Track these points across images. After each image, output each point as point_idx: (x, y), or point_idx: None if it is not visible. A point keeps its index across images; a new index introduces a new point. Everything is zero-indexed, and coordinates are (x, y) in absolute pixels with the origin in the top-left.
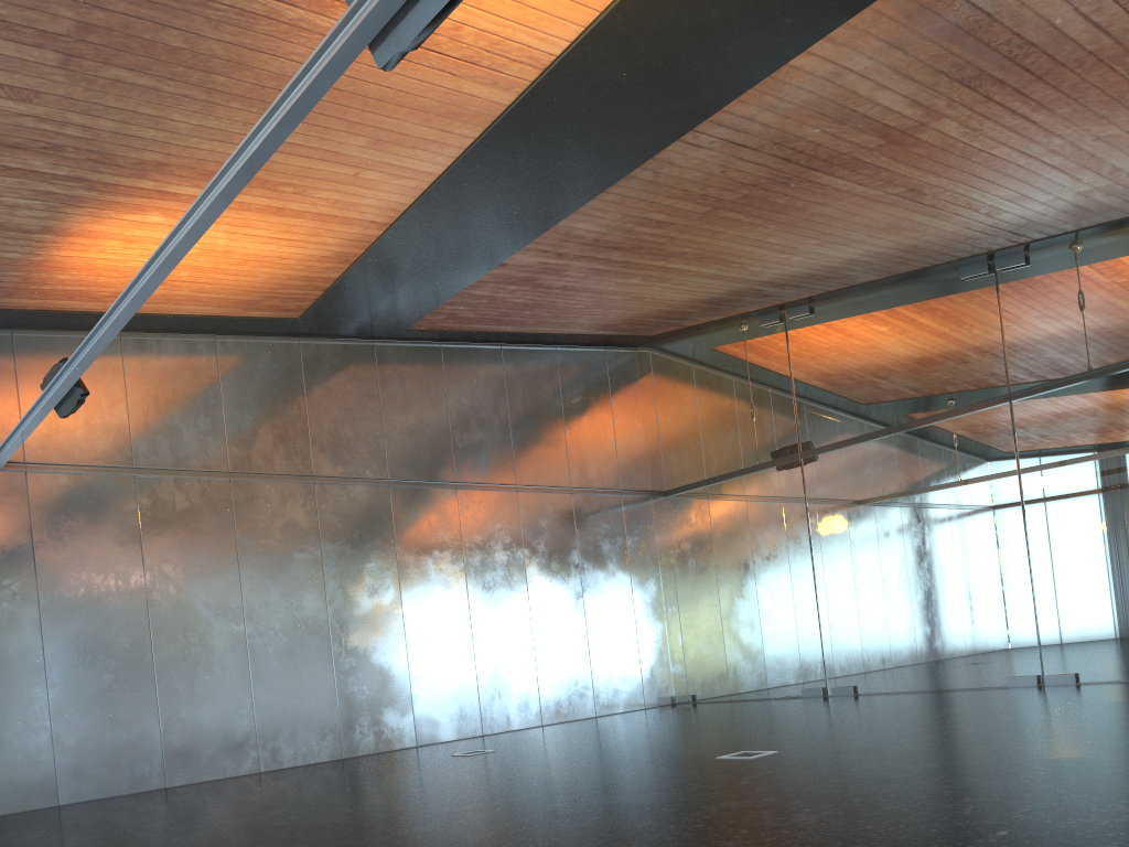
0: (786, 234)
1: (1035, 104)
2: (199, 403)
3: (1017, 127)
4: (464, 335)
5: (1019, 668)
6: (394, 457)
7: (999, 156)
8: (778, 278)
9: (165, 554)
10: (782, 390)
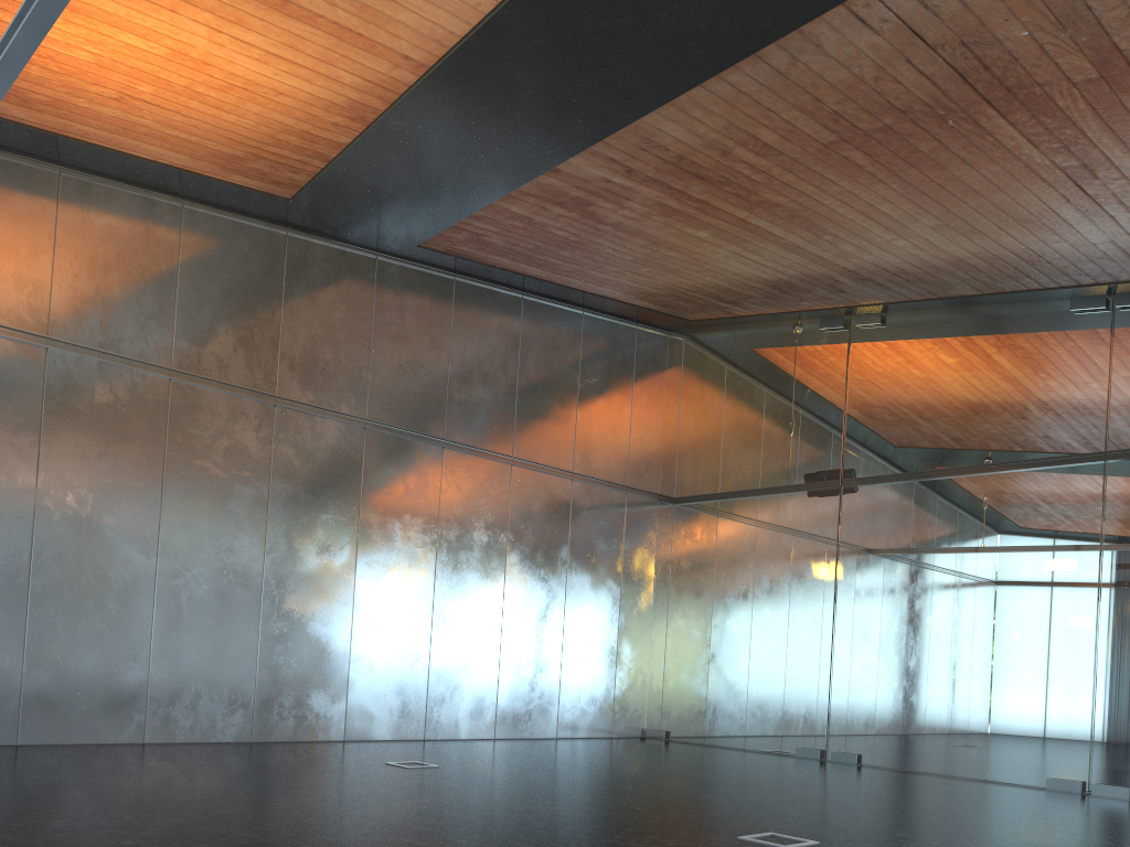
0: (906, 202)
1: None
2: (147, 277)
3: None
4: (484, 270)
5: (1062, 770)
6: (376, 395)
7: None
8: (866, 268)
9: (70, 453)
10: (832, 406)
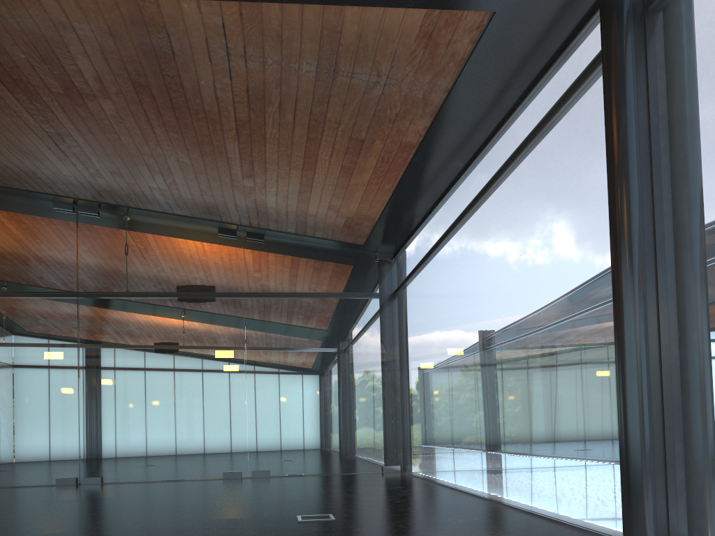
0: None
1: (162, 122)
2: None
3: (144, 130)
4: None
5: (64, 473)
6: None
7: (124, 141)
8: None
9: None
10: None
